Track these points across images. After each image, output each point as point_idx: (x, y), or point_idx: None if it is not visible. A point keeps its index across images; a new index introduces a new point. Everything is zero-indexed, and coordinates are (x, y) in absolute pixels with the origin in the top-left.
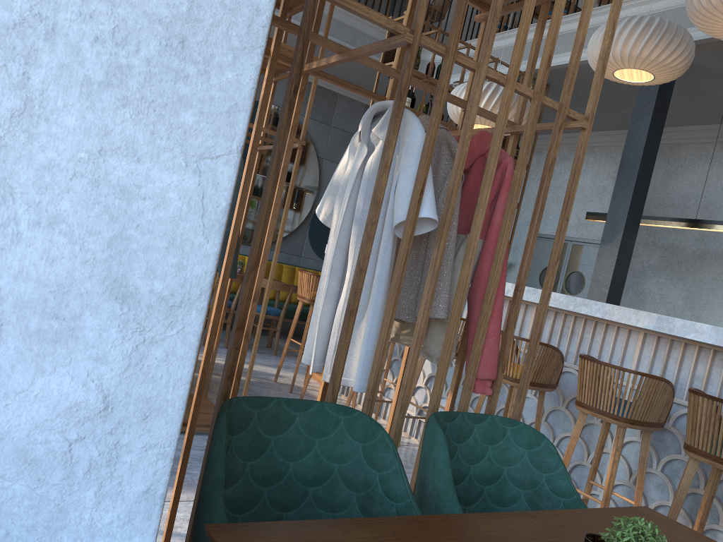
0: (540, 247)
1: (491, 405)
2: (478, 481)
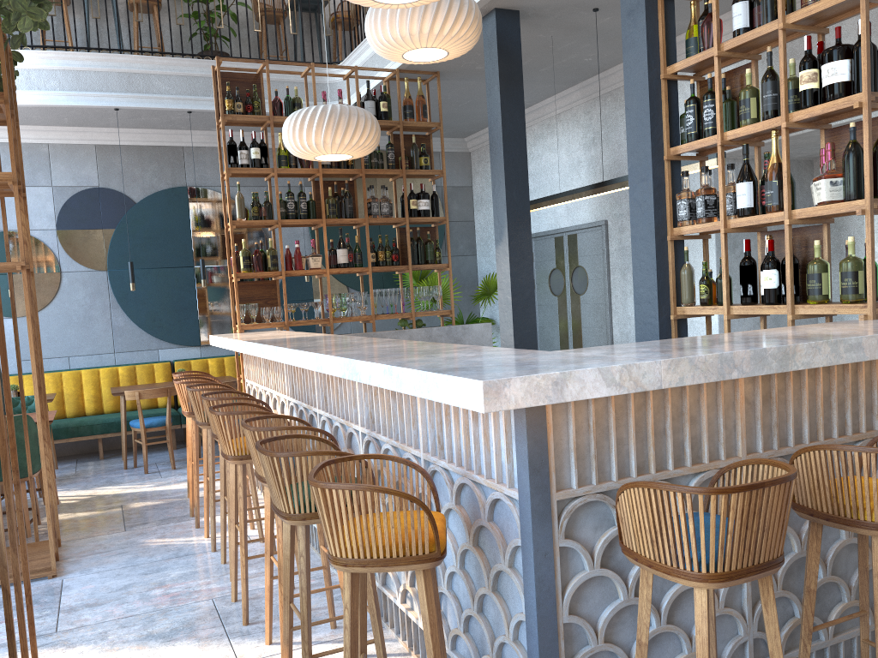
0: (542, 248)
1: None
2: None
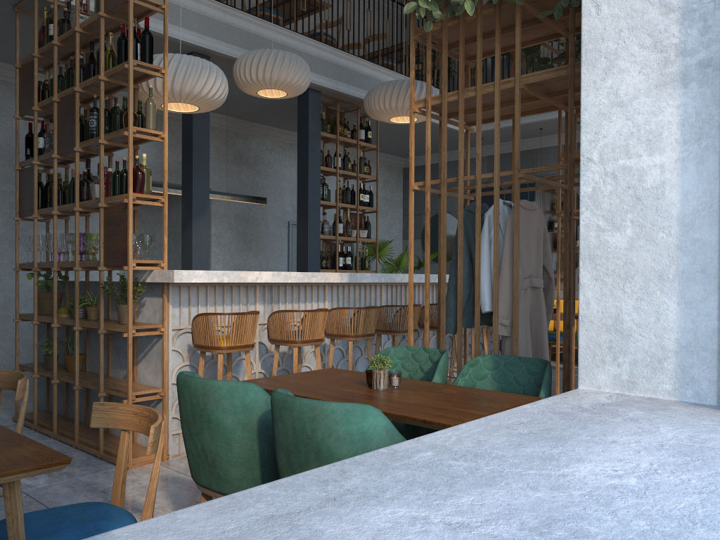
0: None
1: None
2: None
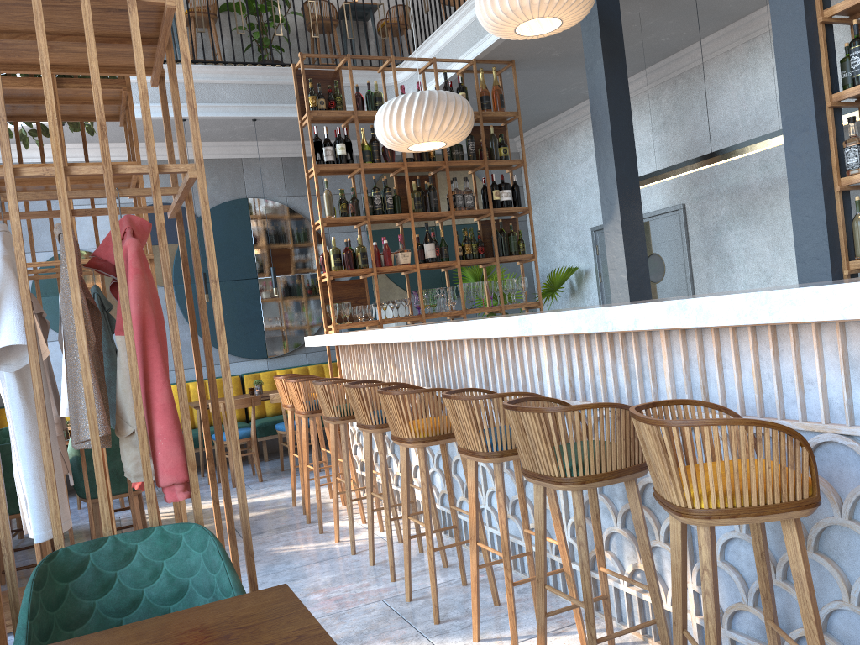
0: None
1: (194, 509)
2: (159, 603)
